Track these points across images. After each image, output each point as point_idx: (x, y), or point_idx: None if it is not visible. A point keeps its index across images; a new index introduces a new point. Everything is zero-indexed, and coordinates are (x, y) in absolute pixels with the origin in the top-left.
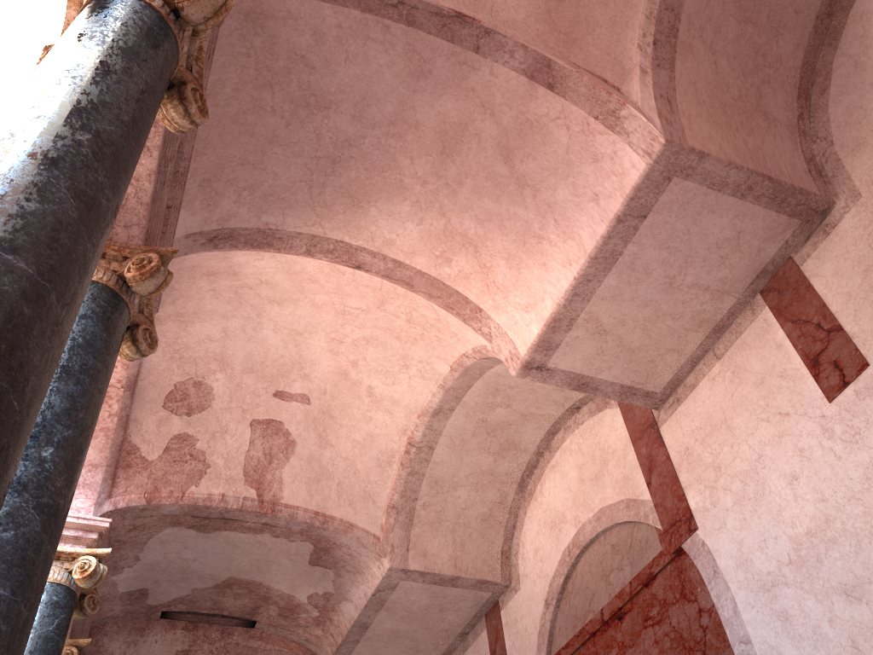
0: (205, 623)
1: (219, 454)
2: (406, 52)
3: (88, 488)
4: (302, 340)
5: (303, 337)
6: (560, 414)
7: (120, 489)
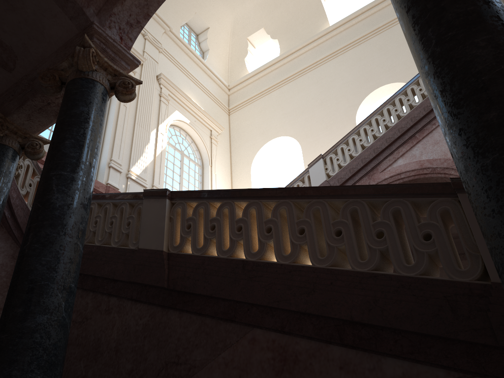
0: None
1: None
2: None
3: None
4: None
5: None
6: (460, 253)
7: None
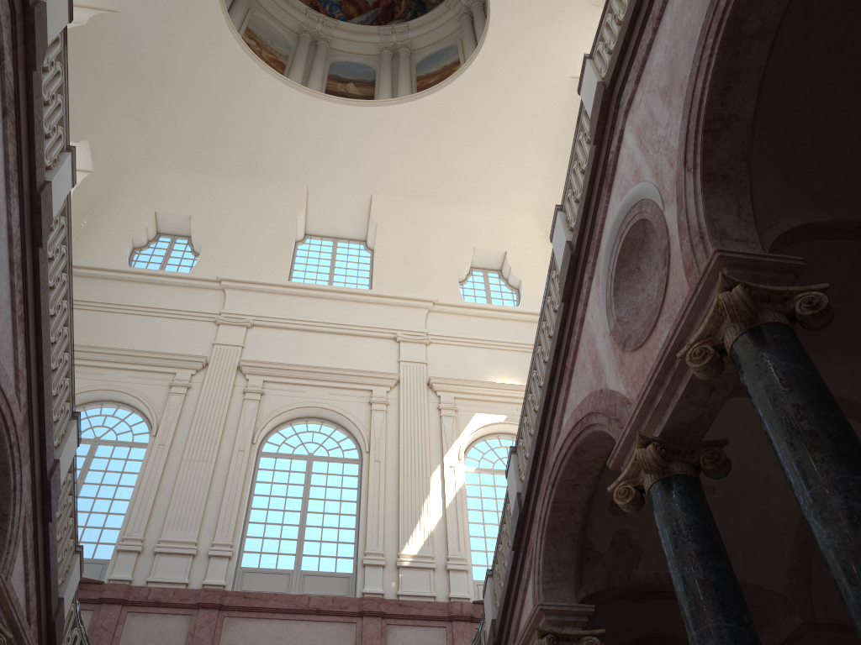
0: None
1: (648, 541)
2: (854, 256)
3: (566, 580)
4: None
5: None
6: None
7: (586, 578)
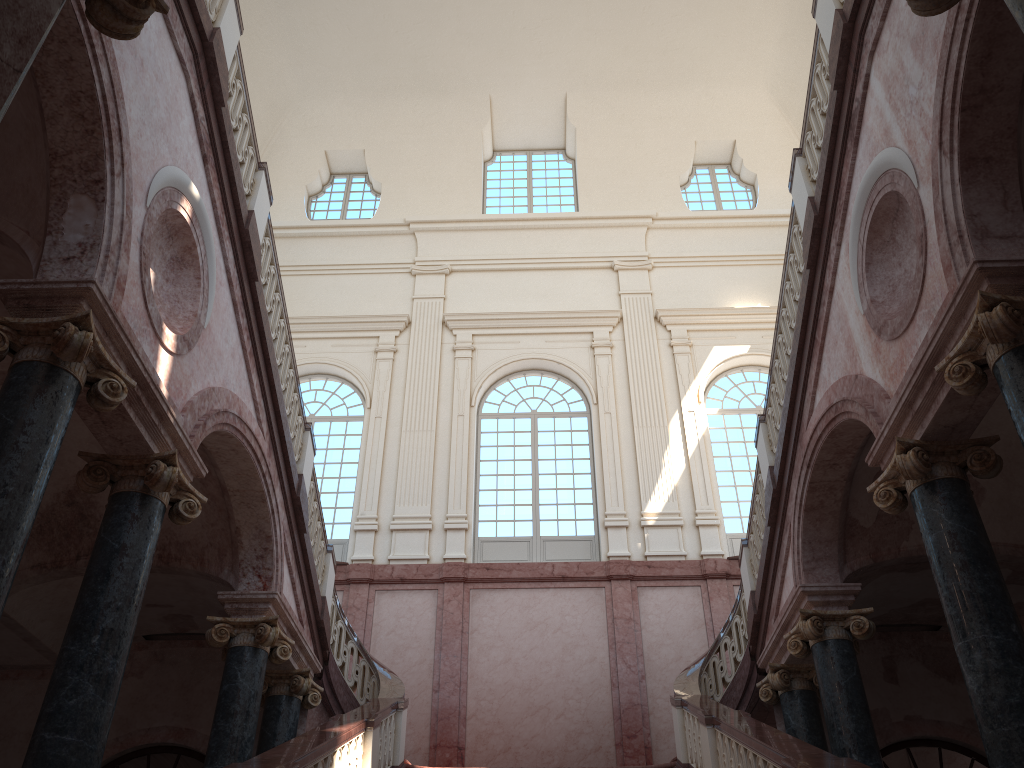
0: (895, 631)
1: None
2: None
3: (828, 559)
4: (991, 410)
5: (993, 408)
6: None
7: (850, 555)
